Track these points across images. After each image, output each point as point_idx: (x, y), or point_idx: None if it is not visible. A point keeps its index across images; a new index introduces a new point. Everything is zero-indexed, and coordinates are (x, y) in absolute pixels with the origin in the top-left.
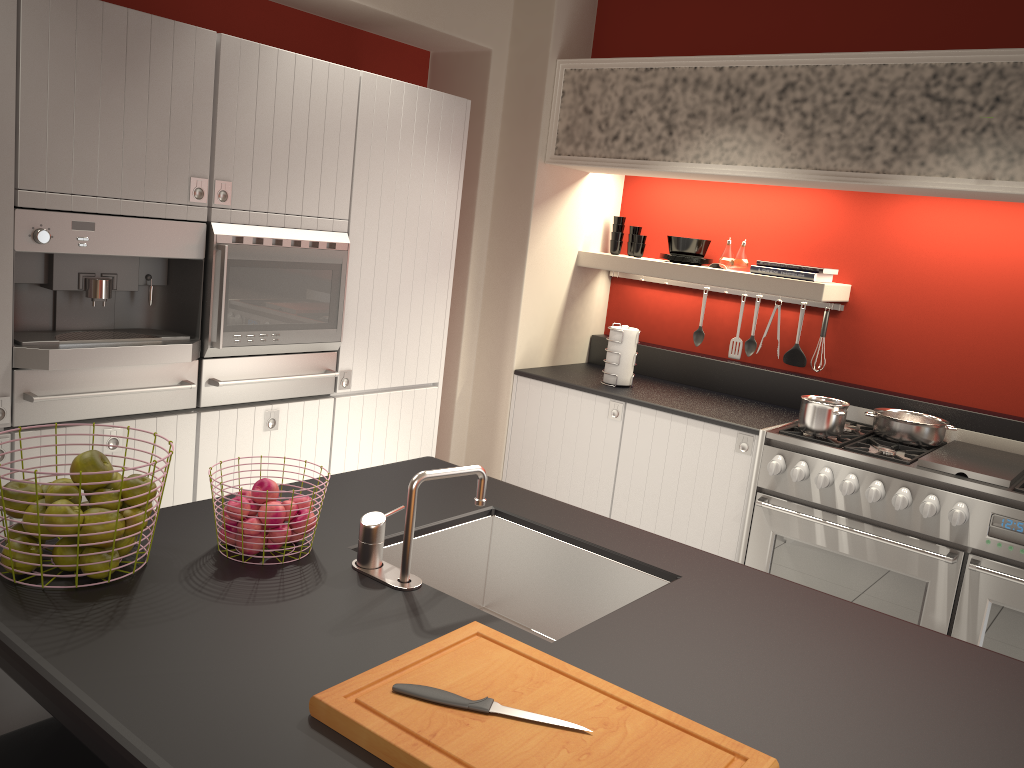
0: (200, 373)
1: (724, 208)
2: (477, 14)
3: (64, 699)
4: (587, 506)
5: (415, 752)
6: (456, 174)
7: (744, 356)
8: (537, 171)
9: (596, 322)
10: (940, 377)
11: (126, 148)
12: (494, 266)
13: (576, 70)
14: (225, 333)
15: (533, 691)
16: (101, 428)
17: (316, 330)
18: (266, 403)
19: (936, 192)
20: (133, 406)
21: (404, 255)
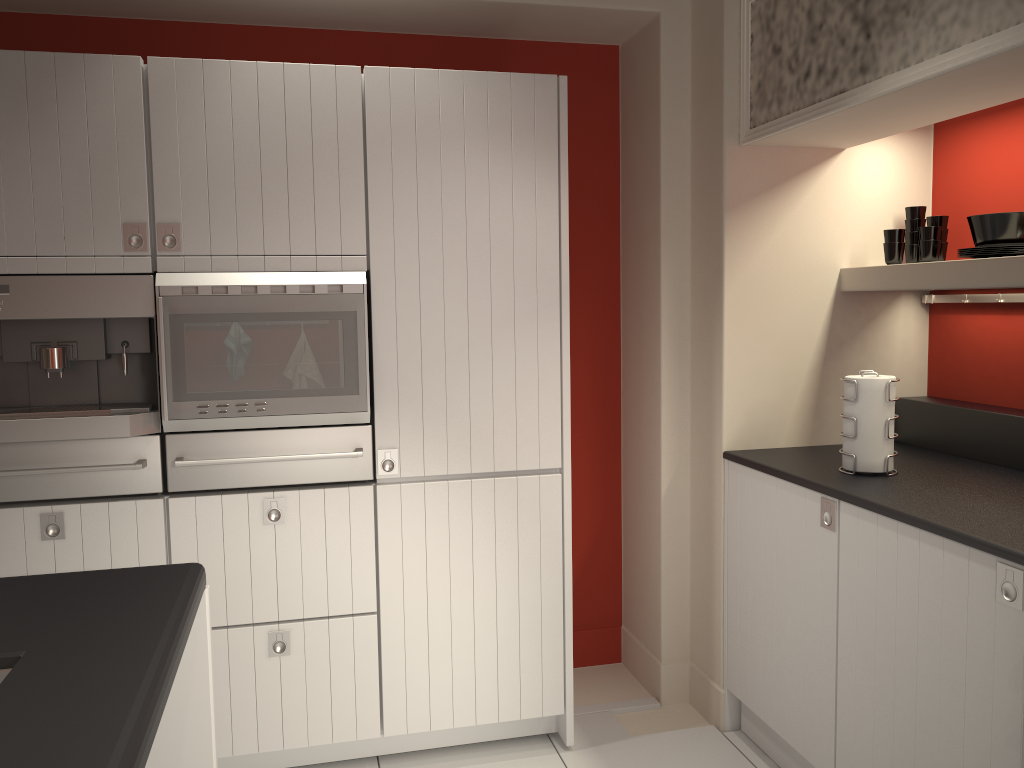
0: (166, 451)
1: None
2: None
3: None
4: (809, 674)
5: None
6: (552, 178)
7: None
8: (725, 158)
9: (904, 377)
10: None
11: (37, 200)
12: (697, 305)
13: None
14: (185, 402)
15: None
16: (37, 512)
17: (325, 397)
18: (271, 490)
19: None
20: (76, 488)
21: (470, 294)
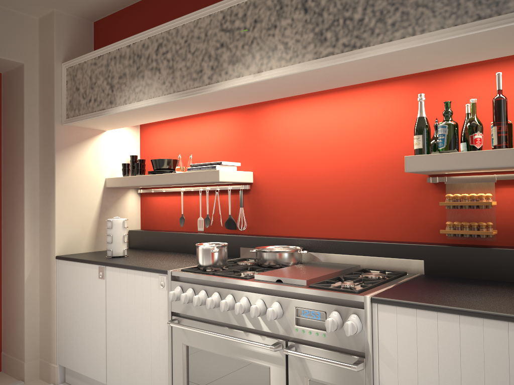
0: None
1: (186, 140)
2: (6, 42)
3: None
4: (95, 342)
5: None
6: None
7: (207, 228)
8: (56, 129)
9: (132, 222)
10: (307, 221)
11: None
12: (42, 192)
13: (71, 67)
14: None
15: None
16: None
17: None
18: None
19: (249, 93)
20: None
21: None
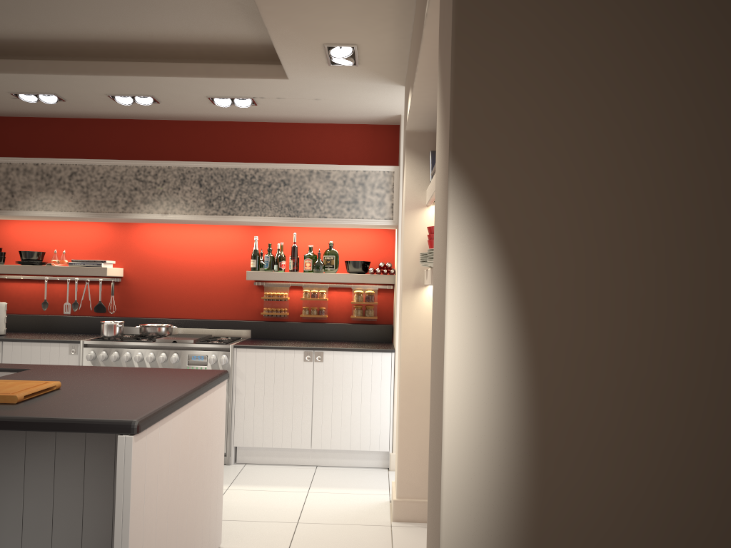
0: None
1: (51, 235)
2: None
3: None
4: None
5: None
6: None
7: (73, 312)
8: None
9: None
10: (170, 306)
11: None
12: None
13: None
14: None
15: None
16: None
17: None
18: None
19: (149, 220)
20: None
21: None
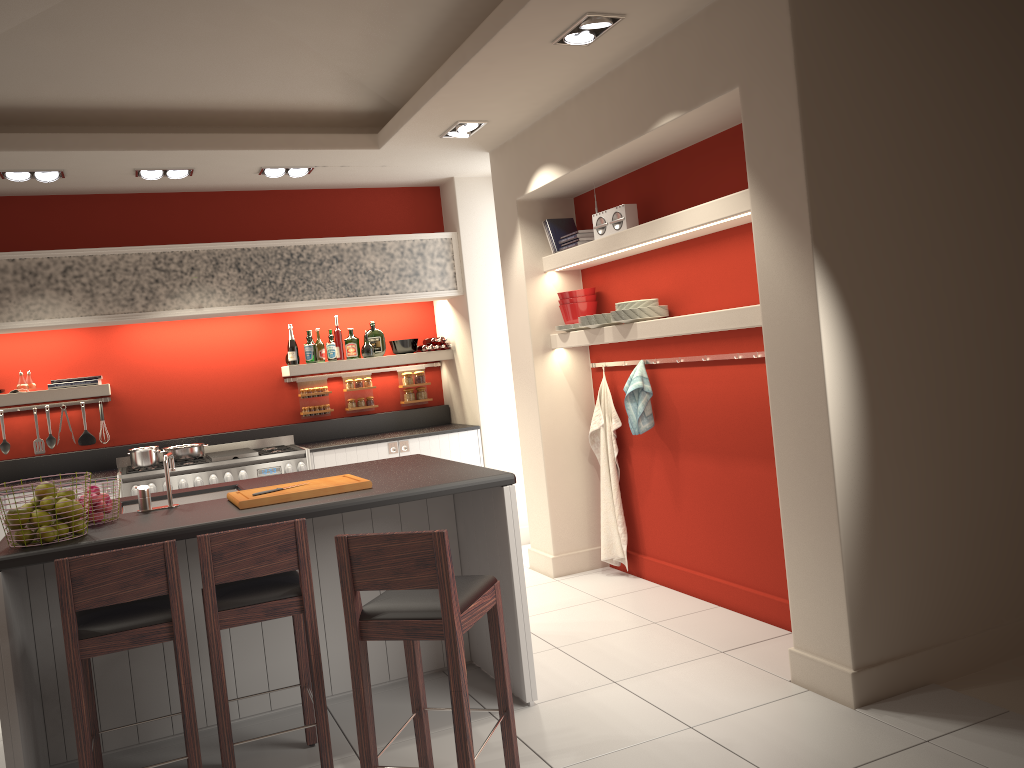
0: None
1: None
2: None
3: (173, 531)
4: None
5: (287, 493)
6: None
7: (46, 450)
8: None
9: None
10: (181, 423)
11: None
12: None
13: None
14: None
15: (280, 487)
16: None
17: None
18: None
19: (169, 318)
20: None
21: None
